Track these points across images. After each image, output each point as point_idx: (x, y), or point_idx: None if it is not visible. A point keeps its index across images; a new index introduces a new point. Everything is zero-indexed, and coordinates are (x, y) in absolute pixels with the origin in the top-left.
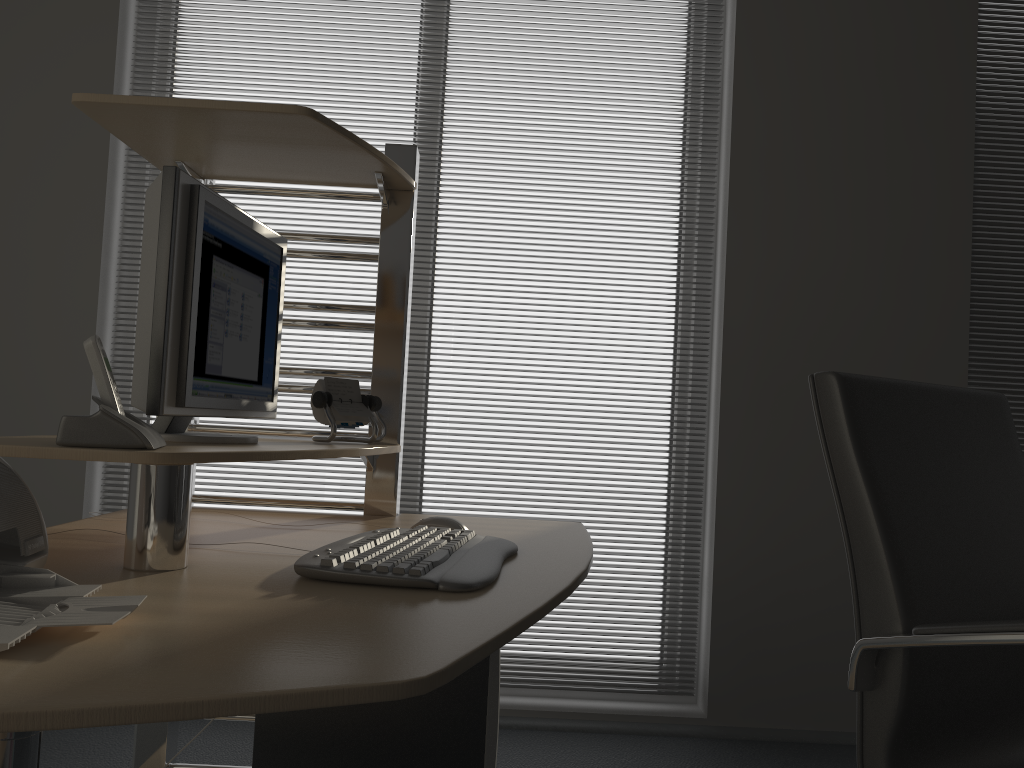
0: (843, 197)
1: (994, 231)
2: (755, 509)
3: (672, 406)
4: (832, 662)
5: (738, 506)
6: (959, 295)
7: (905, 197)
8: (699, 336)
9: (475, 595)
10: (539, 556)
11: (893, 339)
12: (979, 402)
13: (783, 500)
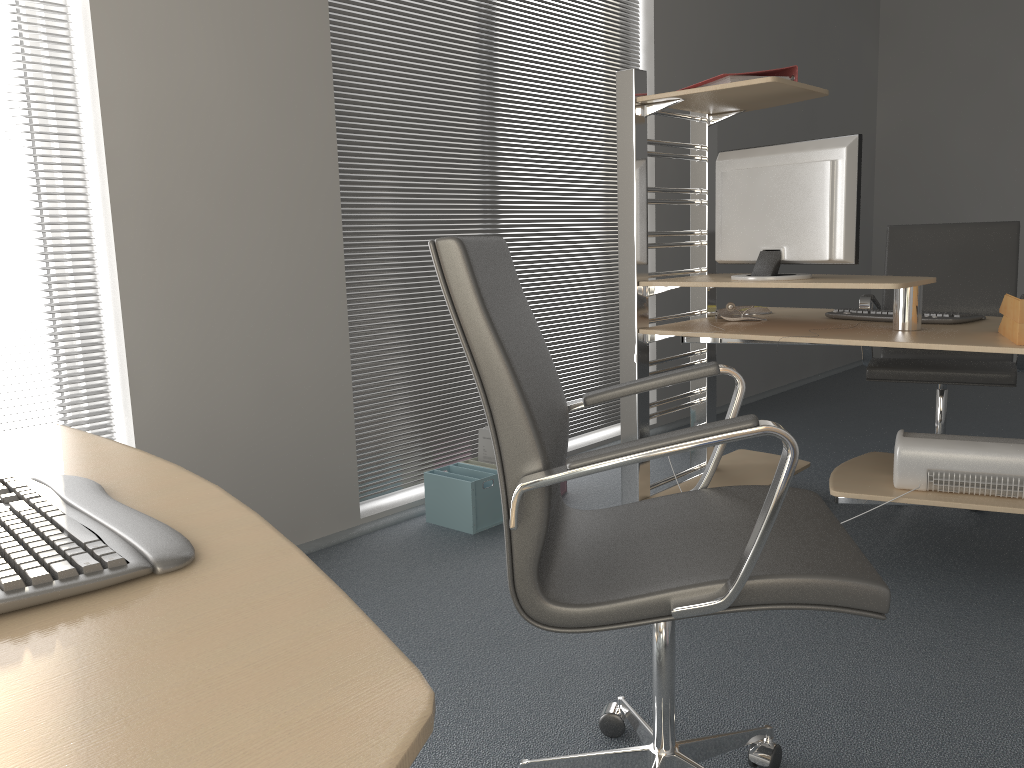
0: (215, 13)
1: (346, 62)
2: (169, 361)
3: (46, 256)
4: (259, 493)
5: (151, 361)
6: (328, 125)
7: (273, 19)
8: (74, 170)
9: (208, 565)
10: (135, 485)
11: (278, 170)
12: (502, 249)
13: (196, 347)
